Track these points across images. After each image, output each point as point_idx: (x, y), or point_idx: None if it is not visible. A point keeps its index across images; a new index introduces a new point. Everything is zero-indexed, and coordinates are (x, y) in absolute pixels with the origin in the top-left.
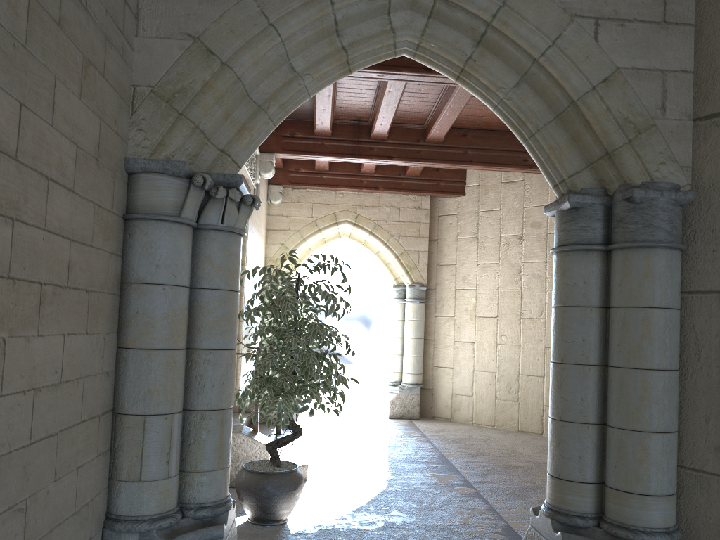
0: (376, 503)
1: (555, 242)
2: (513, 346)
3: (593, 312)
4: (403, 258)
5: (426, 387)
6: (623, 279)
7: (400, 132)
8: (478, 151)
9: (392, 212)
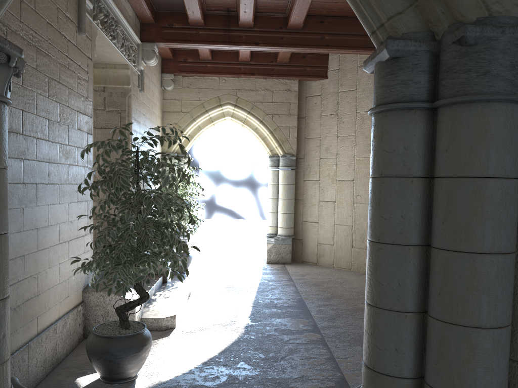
0: (227, 354)
1: (374, 101)
2: (366, 204)
3: (415, 183)
4: (276, 133)
5: (297, 238)
6: (450, 143)
7: (265, 21)
8: (334, 36)
9: (267, 95)
